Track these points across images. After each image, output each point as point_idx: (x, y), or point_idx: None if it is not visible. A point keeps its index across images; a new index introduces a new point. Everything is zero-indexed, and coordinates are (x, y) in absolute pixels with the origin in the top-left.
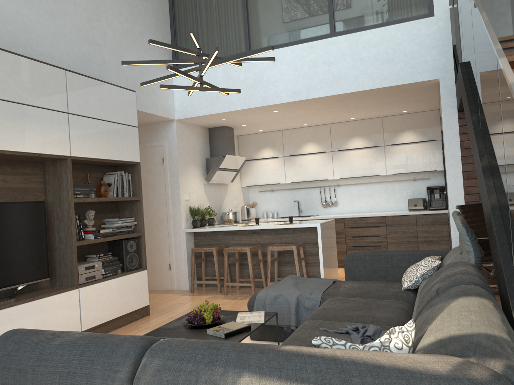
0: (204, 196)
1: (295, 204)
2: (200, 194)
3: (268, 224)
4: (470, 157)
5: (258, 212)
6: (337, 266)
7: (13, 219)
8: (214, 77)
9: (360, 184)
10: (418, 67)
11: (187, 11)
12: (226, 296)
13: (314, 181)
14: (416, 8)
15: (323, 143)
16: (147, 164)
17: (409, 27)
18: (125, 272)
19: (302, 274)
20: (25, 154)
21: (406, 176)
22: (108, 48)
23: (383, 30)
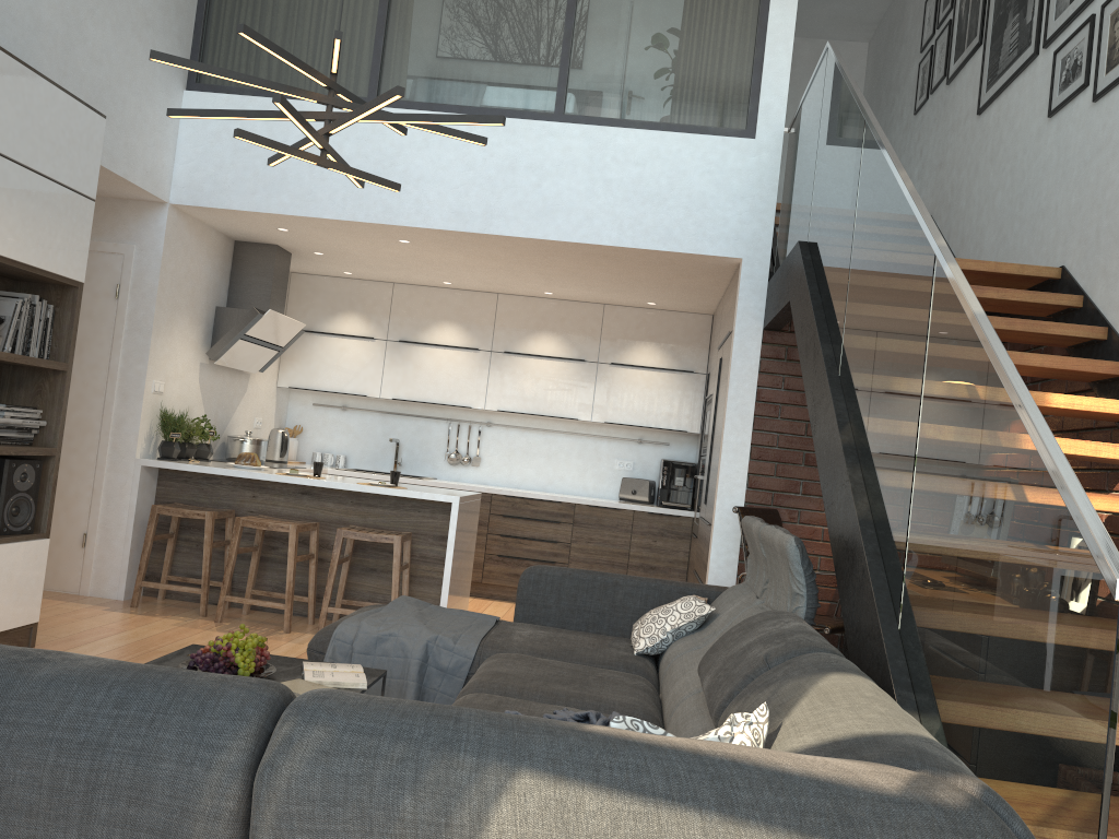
0: (196, 390)
1: (390, 446)
2: (189, 385)
3: (344, 481)
4: (769, 418)
5: (302, 449)
6: (469, 593)
7: None
8: (284, 134)
9: (534, 431)
10: (709, 227)
11: None
12: (219, 625)
13: (442, 405)
14: (725, 113)
15: (476, 329)
16: None
17: (707, 146)
18: None
19: None
20: None
21: (627, 431)
22: None
23: (659, 137)
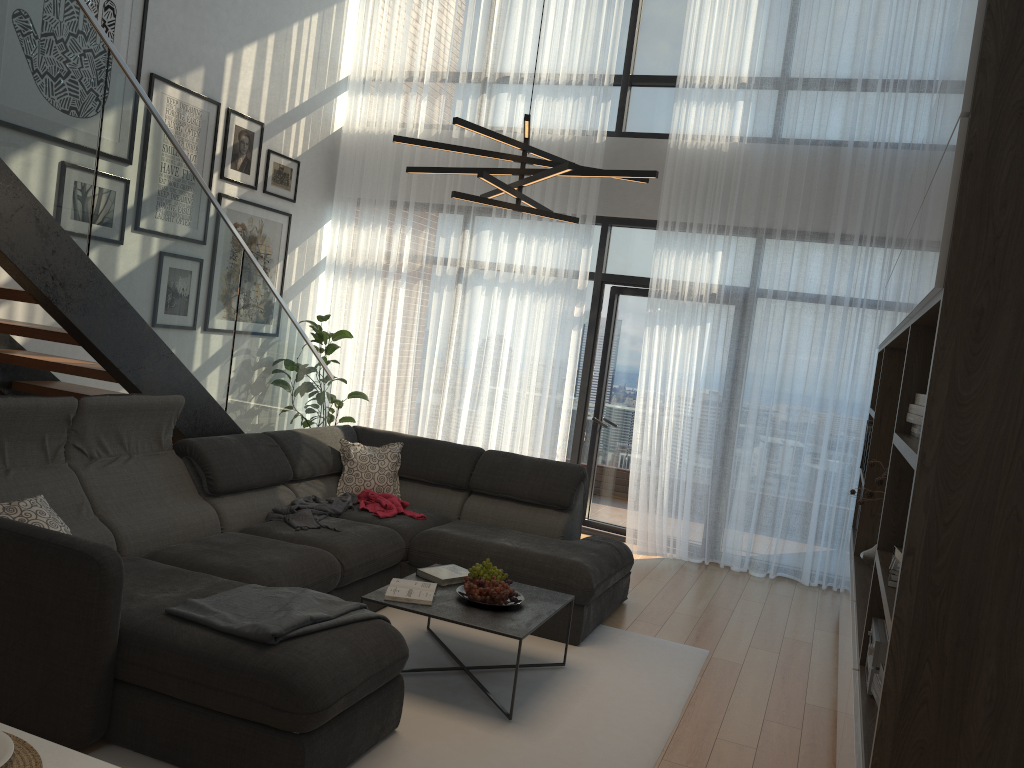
0: None
1: None
2: None
3: None
4: None
5: None
6: None
7: None
8: None
9: None
10: None
11: None
12: None
13: None
14: None
15: None
16: None
17: None
18: None
19: None
20: (902, 329)
21: None
22: None
23: None
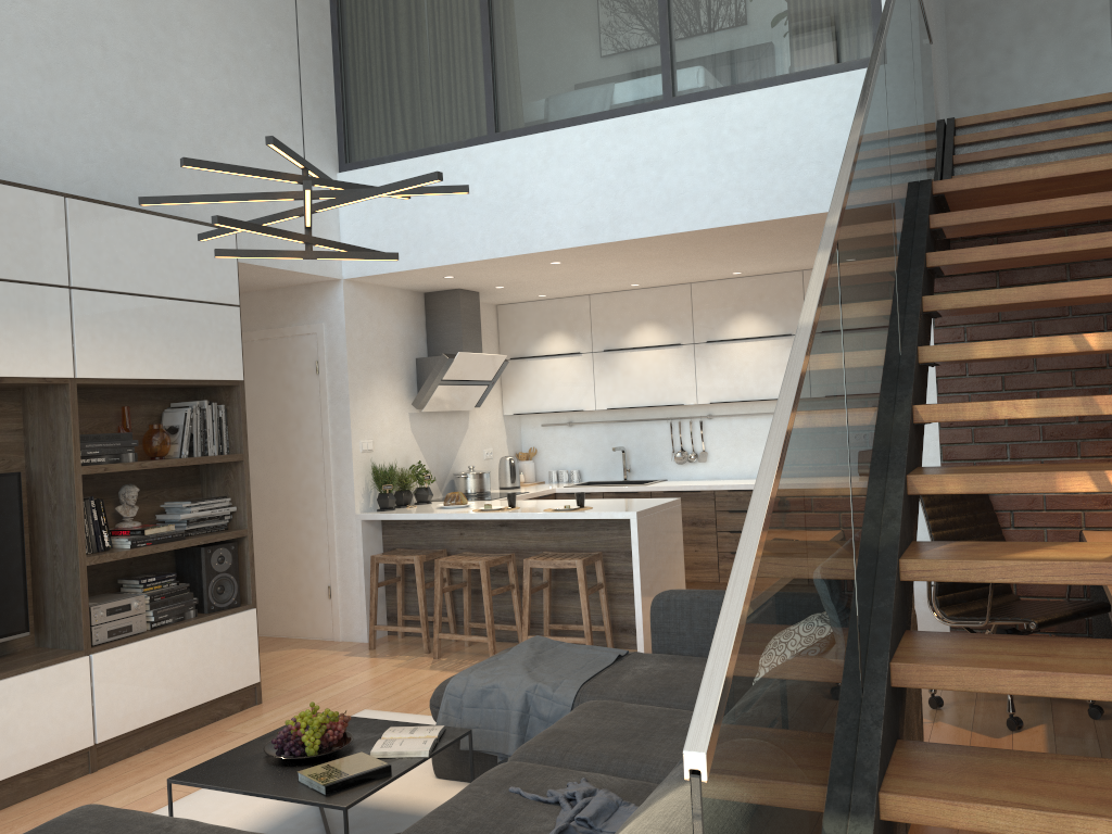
0: (409, 439)
1: (618, 454)
2: (401, 437)
3: (534, 509)
4: (955, 378)
5: (540, 469)
6: None
7: None
8: None
9: (757, 416)
10: None
11: (370, 46)
12: (435, 662)
13: (656, 407)
14: (847, 45)
15: (675, 324)
16: (285, 373)
17: (830, 88)
18: (205, 615)
19: (602, 619)
20: None
21: None
22: (181, 137)
23: (776, 93)
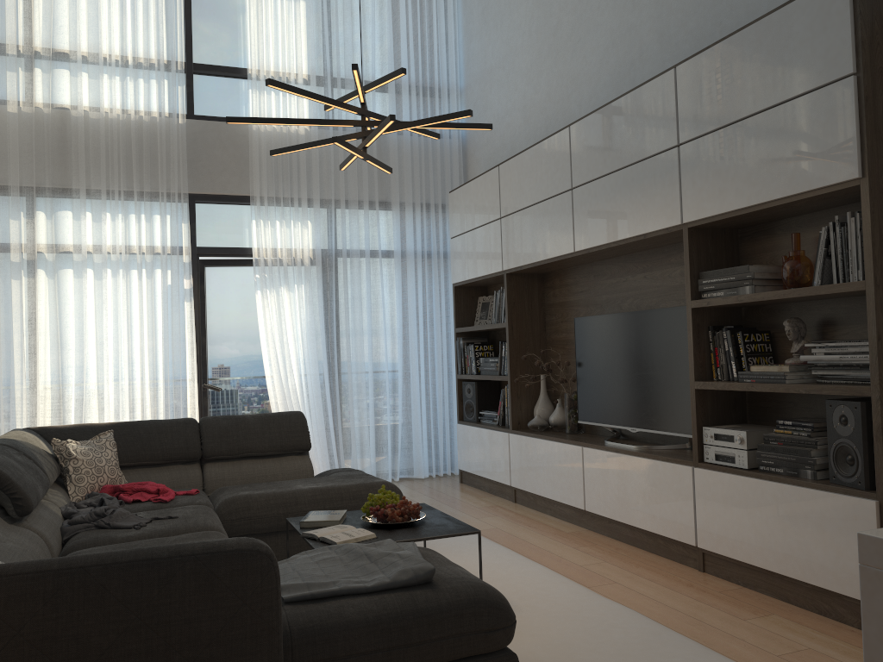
0: None
1: None
2: None
3: None
4: None
5: None
6: None
7: (660, 335)
8: None
9: None
10: None
11: None
12: None
13: None
14: None
15: None
16: None
17: None
18: (818, 482)
19: None
20: (629, 240)
21: None
22: None
23: None
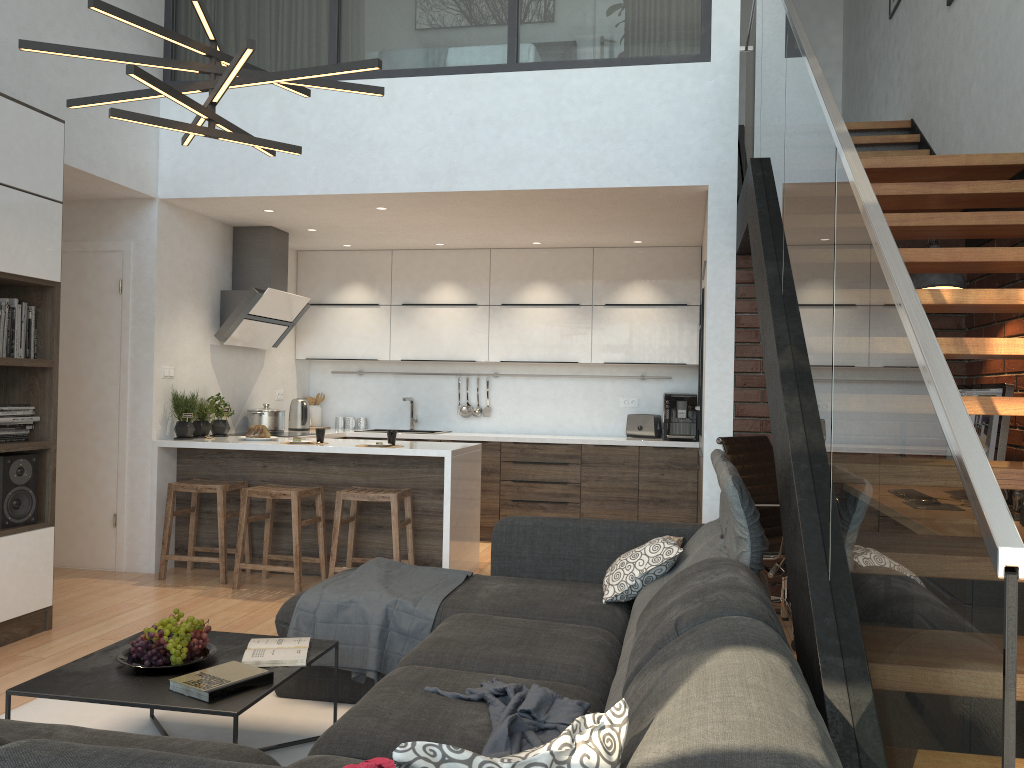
0: (209, 371)
1: (405, 405)
2: (201, 367)
3: (344, 444)
4: (750, 344)
5: (326, 415)
6: (478, 540)
7: None
8: (255, 119)
9: (539, 377)
10: (671, 157)
11: None
12: (236, 592)
13: (448, 361)
14: (678, 40)
15: (473, 286)
16: (83, 289)
17: (662, 76)
18: None
19: (405, 554)
20: None
21: (629, 369)
22: (6, 15)
23: (613, 73)
